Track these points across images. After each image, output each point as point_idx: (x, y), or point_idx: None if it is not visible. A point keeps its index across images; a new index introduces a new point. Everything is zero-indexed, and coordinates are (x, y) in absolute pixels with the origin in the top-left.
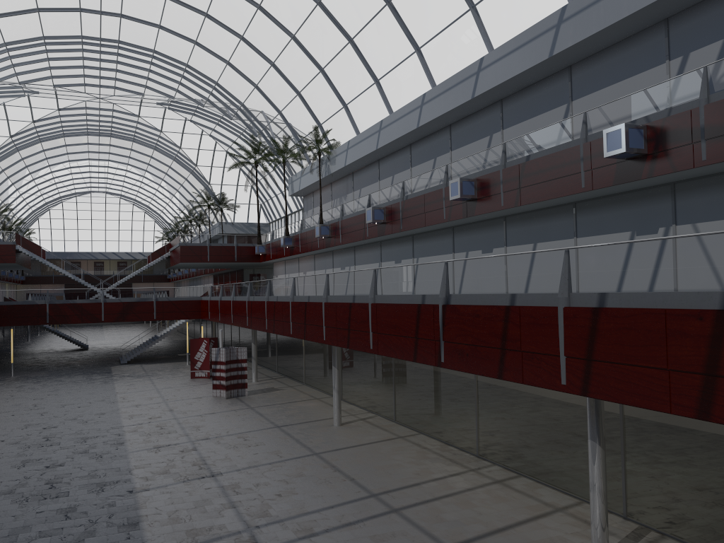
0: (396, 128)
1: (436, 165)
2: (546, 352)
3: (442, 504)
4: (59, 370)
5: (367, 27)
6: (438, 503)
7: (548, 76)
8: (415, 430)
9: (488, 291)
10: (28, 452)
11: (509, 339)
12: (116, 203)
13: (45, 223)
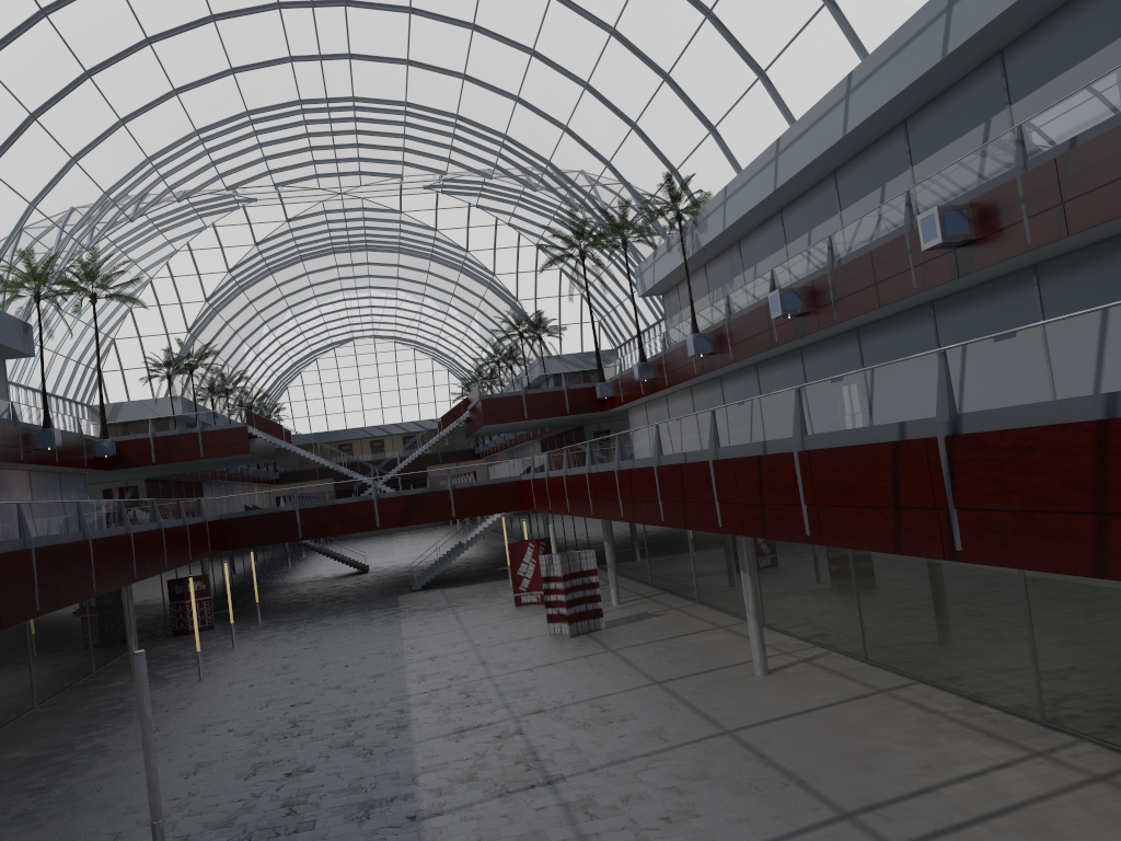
0: (805, 146)
1: (886, 197)
2: None
3: (990, 833)
4: (325, 608)
5: None
6: (982, 830)
7: None
8: (907, 677)
9: (1046, 396)
10: (264, 748)
11: (1114, 490)
12: (390, 350)
13: (297, 393)
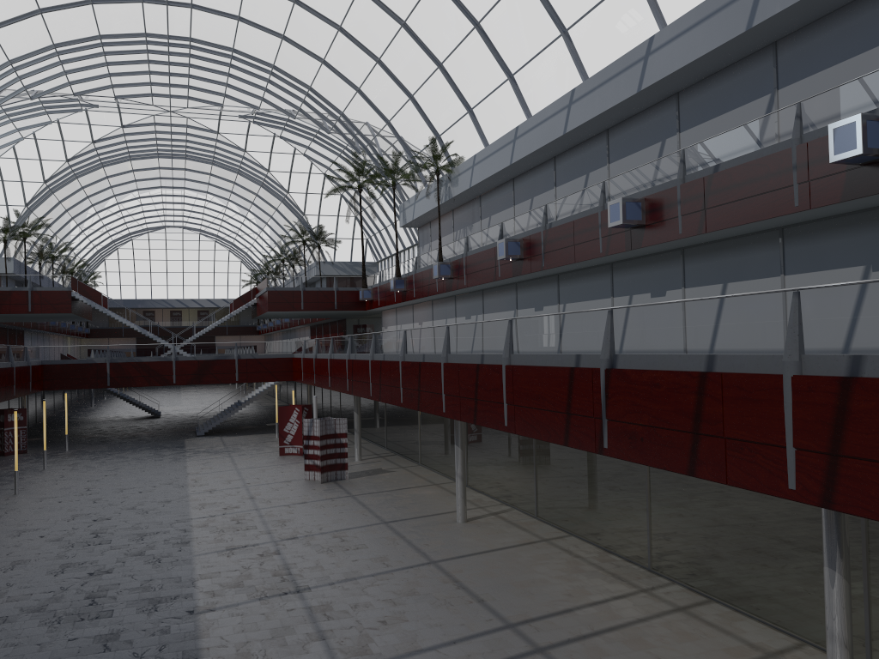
0: (536, 136)
1: (589, 182)
2: (763, 441)
3: (605, 642)
4: (123, 444)
5: (498, 6)
6: (599, 639)
7: (743, 57)
8: (563, 531)
9: (672, 351)
10: (71, 552)
11: (705, 419)
12: (195, 240)
13: (113, 265)
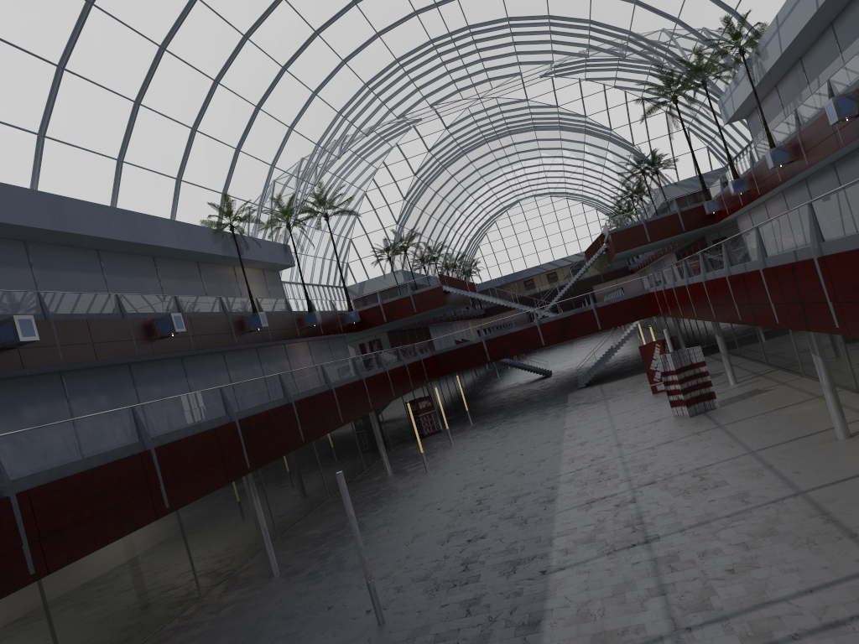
0: None
1: None
2: None
3: None
4: (516, 409)
5: None
6: None
7: None
8: None
9: None
10: (457, 521)
11: None
12: (548, 203)
13: (486, 249)
